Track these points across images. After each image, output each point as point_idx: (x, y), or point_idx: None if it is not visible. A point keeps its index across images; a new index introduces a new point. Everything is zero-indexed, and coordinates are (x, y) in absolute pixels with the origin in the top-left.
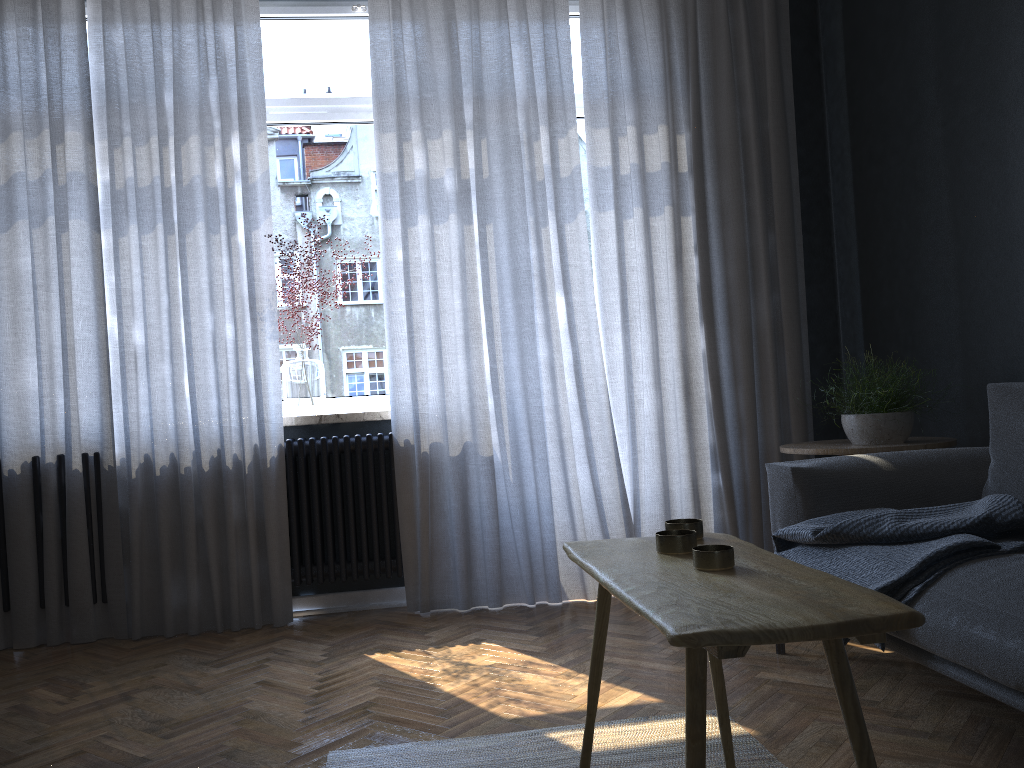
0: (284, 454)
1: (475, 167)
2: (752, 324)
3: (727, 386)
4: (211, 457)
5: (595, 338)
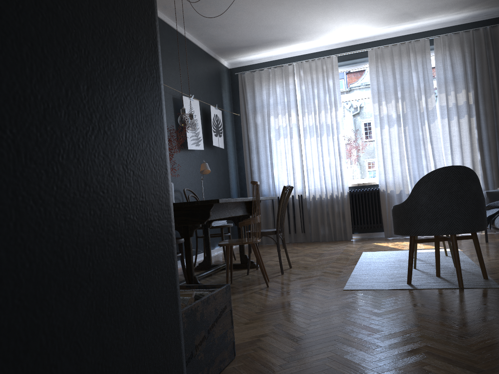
0: (348, 194)
1: (401, 110)
2: (497, 150)
3: (488, 170)
4: (329, 195)
5: (441, 157)
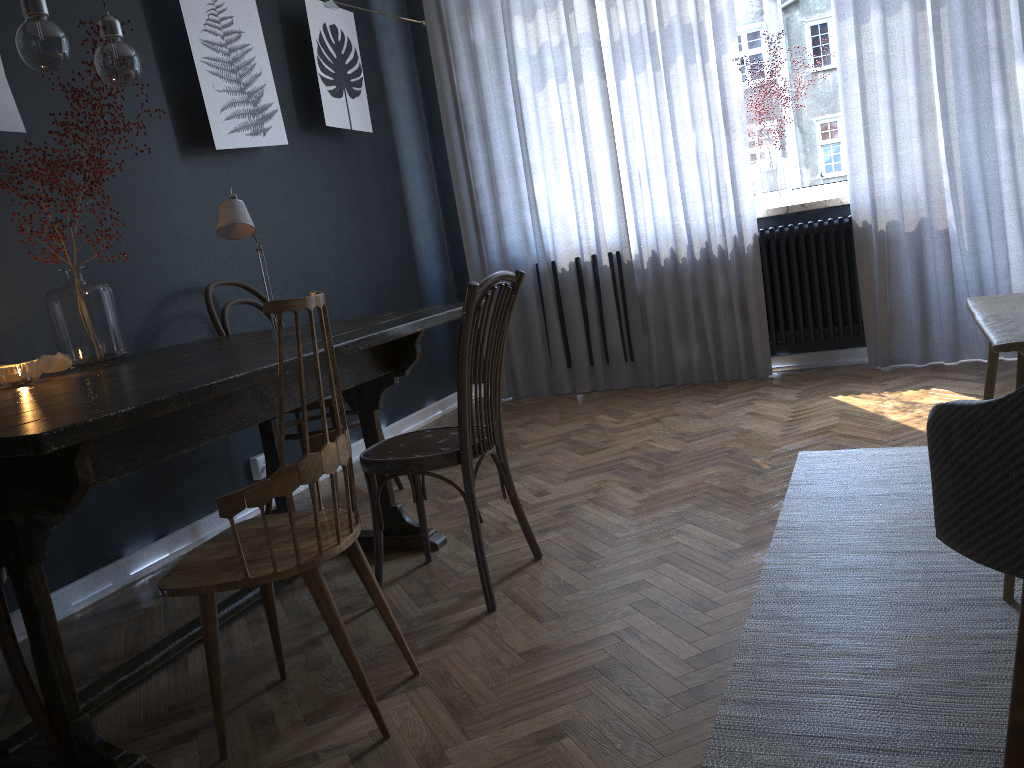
0: (758, 242)
1: None
2: None
3: None
4: (700, 249)
5: None
